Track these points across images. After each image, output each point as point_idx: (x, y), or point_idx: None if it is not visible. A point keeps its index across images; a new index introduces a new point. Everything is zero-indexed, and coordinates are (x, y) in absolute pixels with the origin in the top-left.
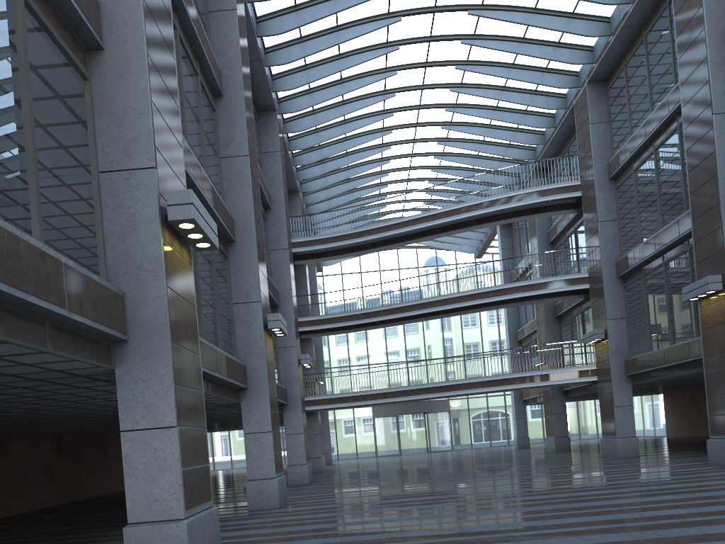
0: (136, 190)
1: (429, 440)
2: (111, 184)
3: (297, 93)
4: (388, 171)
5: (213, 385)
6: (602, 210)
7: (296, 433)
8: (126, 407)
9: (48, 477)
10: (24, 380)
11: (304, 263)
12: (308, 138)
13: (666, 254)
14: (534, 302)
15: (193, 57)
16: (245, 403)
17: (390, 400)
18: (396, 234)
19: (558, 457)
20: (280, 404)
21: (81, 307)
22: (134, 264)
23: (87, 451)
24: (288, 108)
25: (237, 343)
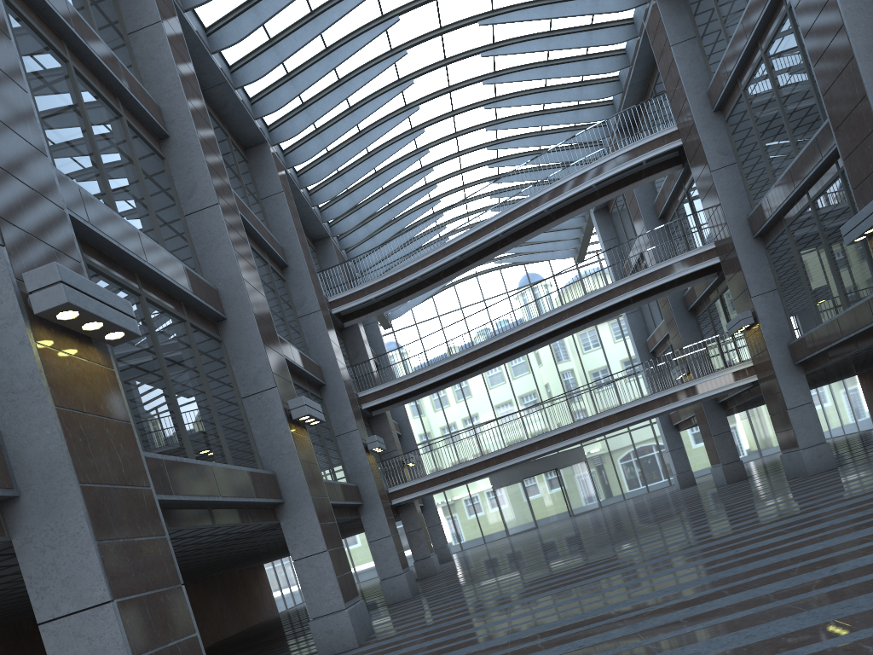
0: None
1: (568, 502)
2: None
3: (288, 113)
4: (435, 181)
5: (223, 512)
6: (713, 155)
7: (382, 538)
8: (38, 589)
9: None
10: None
11: (356, 323)
12: (320, 167)
13: (811, 189)
14: (653, 299)
15: (108, 94)
16: (285, 521)
17: (496, 467)
18: (459, 258)
19: (730, 491)
20: (352, 506)
21: None
22: (4, 387)
23: None
24: (282, 134)
25: (258, 448)
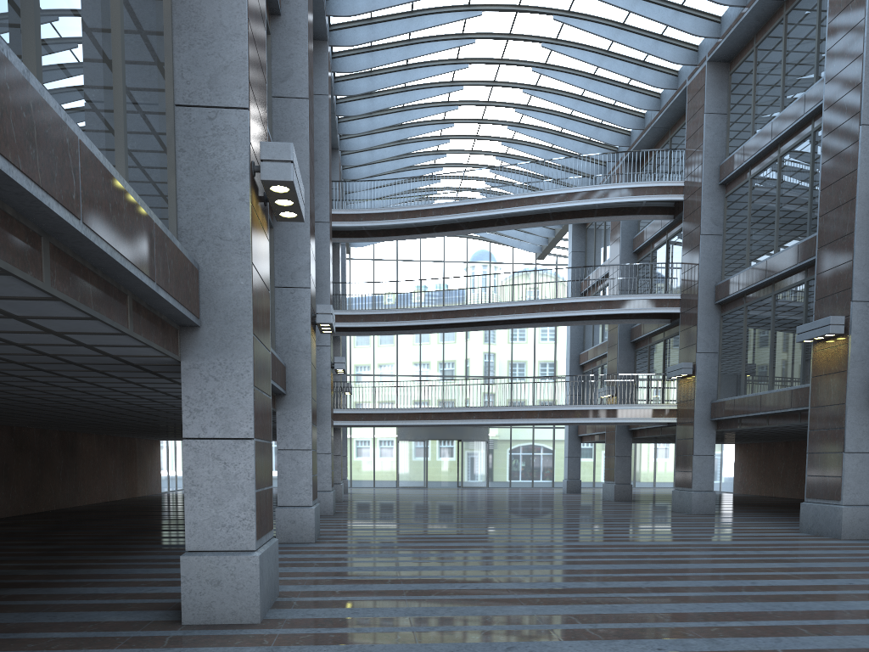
0: (223, 135)
1: (461, 474)
2: (190, 123)
3: (354, 21)
4: (449, 137)
5: None
6: (706, 221)
7: (322, 453)
8: (192, 409)
9: (4, 480)
10: (58, 362)
11: (338, 242)
12: (359, 82)
13: (777, 284)
14: (612, 322)
15: None
16: (281, 412)
17: (432, 423)
18: (456, 220)
19: (621, 508)
20: None
21: (166, 281)
22: (214, 231)
23: (51, 451)
24: (342, 39)
25: (277, 337)
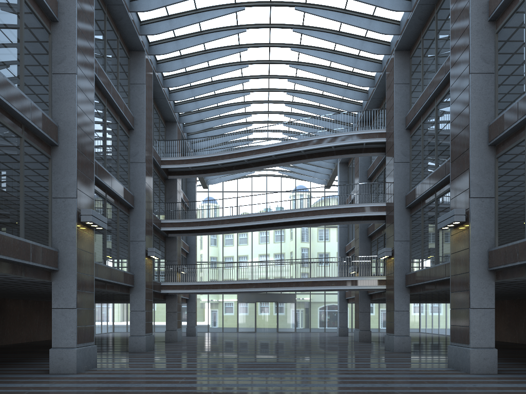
0: None
1: (277, 323)
2: None
3: (164, 39)
4: (251, 113)
5: None
6: (398, 153)
7: (139, 310)
8: None
9: None
10: None
11: (176, 178)
12: (179, 78)
13: (437, 191)
14: (346, 223)
15: None
16: (55, 282)
17: (228, 290)
18: (246, 161)
19: (354, 347)
20: (125, 286)
21: None
22: None
23: None
24: (157, 50)
25: (53, 232)
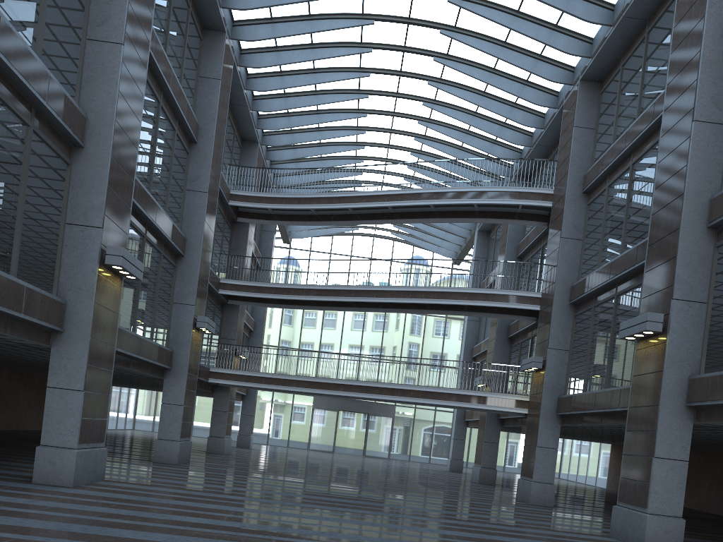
0: None
1: (365, 444)
2: None
3: (256, 19)
4: (364, 144)
5: None
6: (567, 226)
7: (174, 404)
8: None
9: None
10: None
11: (248, 222)
12: (269, 80)
13: (620, 285)
14: (481, 315)
15: None
16: (56, 349)
17: (304, 390)
18: (351, 211)
19: (472, 490)
20: (159, 366)
21: None
22: None
23: None
24: (243, 34)
25: (61, 274)
